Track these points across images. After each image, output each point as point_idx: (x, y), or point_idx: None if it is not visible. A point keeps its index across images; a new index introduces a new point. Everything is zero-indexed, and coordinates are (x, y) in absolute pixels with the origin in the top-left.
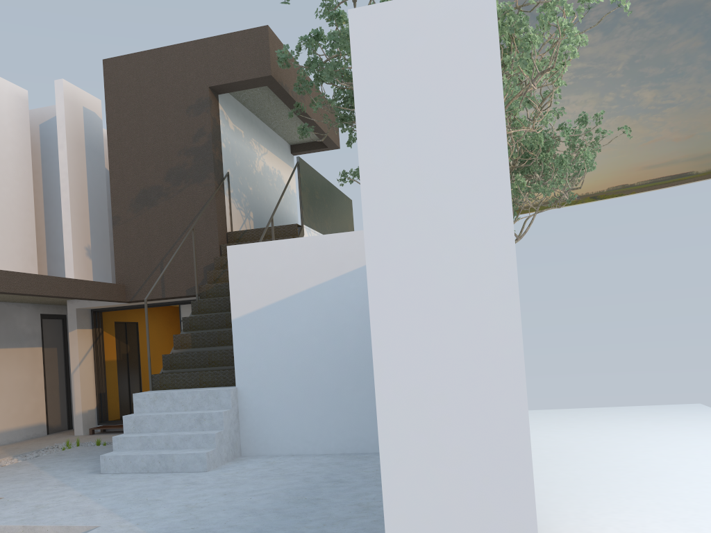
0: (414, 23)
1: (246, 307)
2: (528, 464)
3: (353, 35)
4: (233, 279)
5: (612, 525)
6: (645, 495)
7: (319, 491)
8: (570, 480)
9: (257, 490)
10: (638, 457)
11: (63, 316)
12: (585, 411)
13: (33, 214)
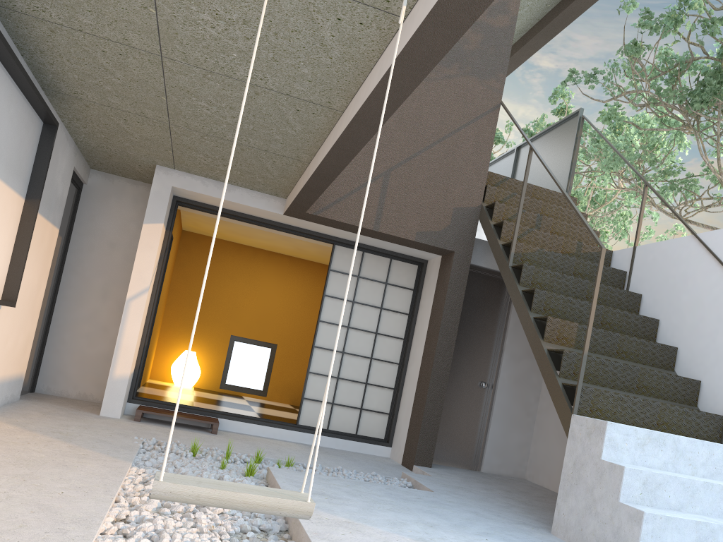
0: None
1: None
2: None
3: None
4: None
5: None
6: None
7: None
8: None
9: None
10: None
11: (80, 185)
12: None
13: None
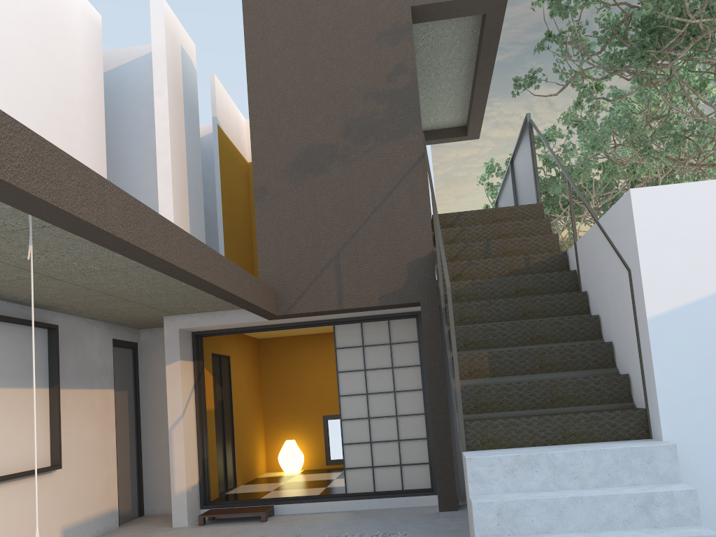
0: None
1: (676, 295)
2: None
3: None
4: (646, 246)
5: None
6: None
7: None
8: None
9: None
10: None
11: (134, 345)
12: None
13: None
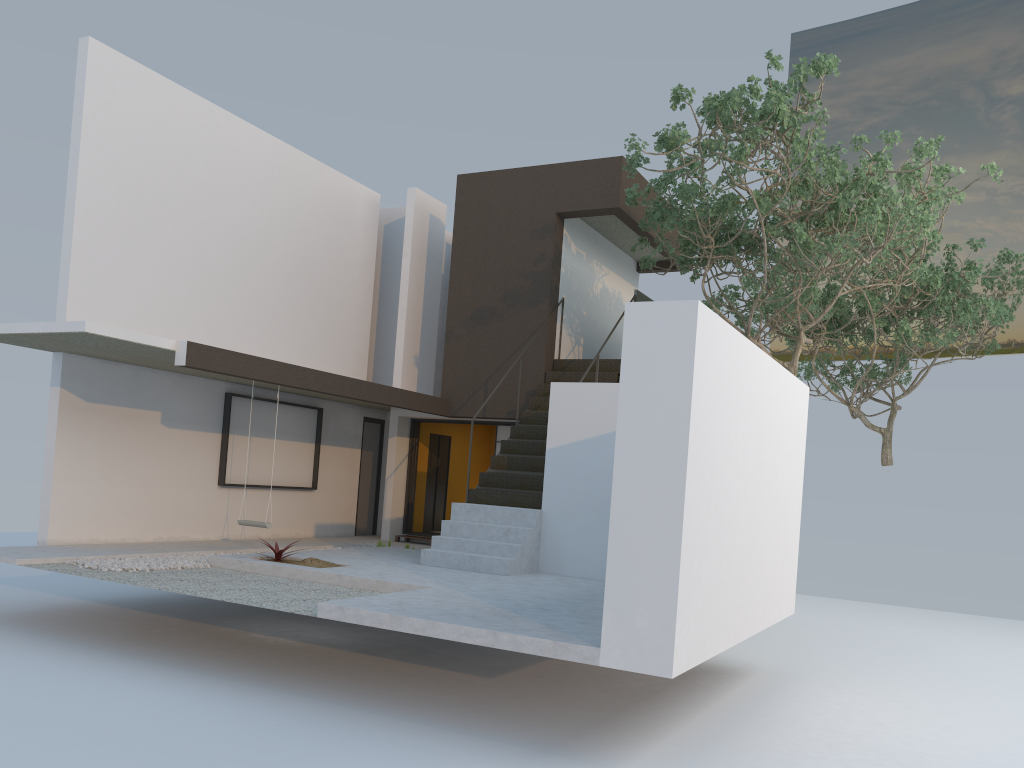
0: (656, 315)
1: (560, 439)
2: (679, 547)
3: (626, 316)
4: (552, 412)
5: (867, 688)
6: (926, 679)
7: (595, 597)
8: (863, 659)
9: (546, 589)
10: (961, 657)
11: (382, 421)
12: (955, 616)
13: (370, 318)
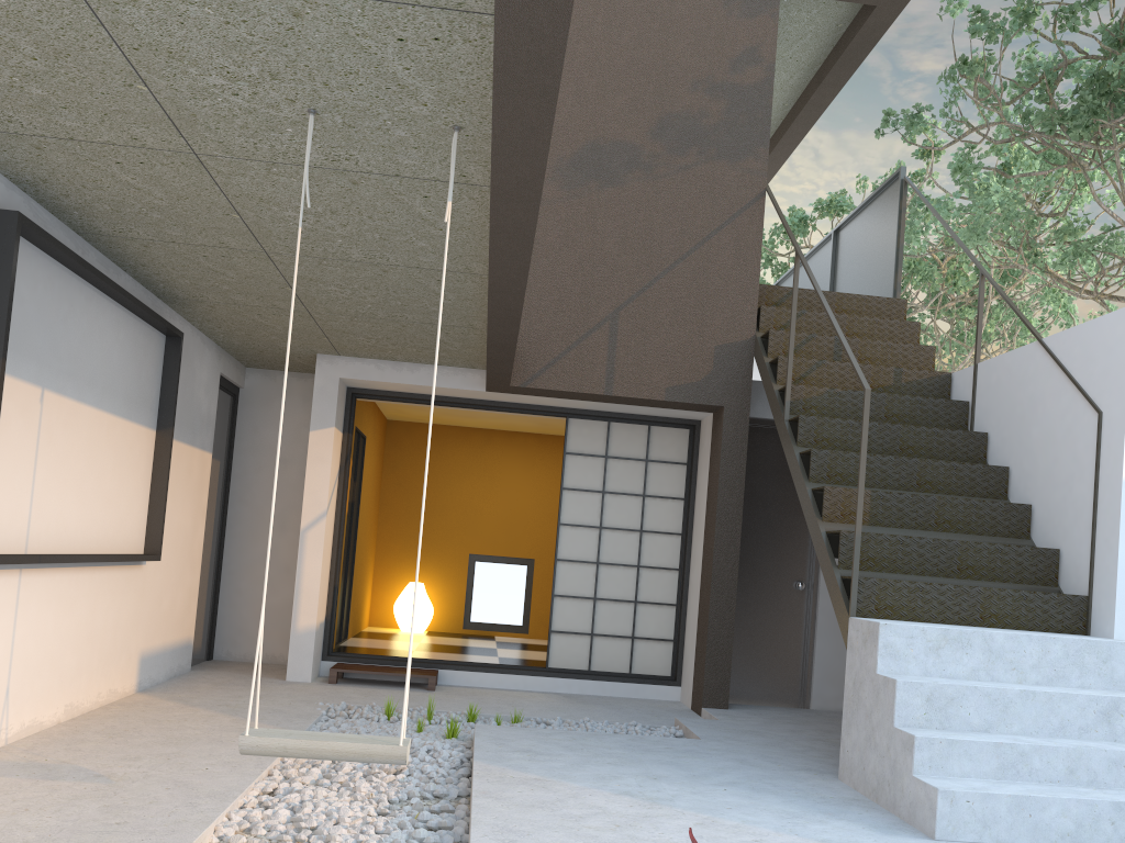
0: None
1: None
2: None
3: None
4: None
5: None
6: None
7: None
8: None
9: None
10: None
11: (236, 391)
12: None
13: None
